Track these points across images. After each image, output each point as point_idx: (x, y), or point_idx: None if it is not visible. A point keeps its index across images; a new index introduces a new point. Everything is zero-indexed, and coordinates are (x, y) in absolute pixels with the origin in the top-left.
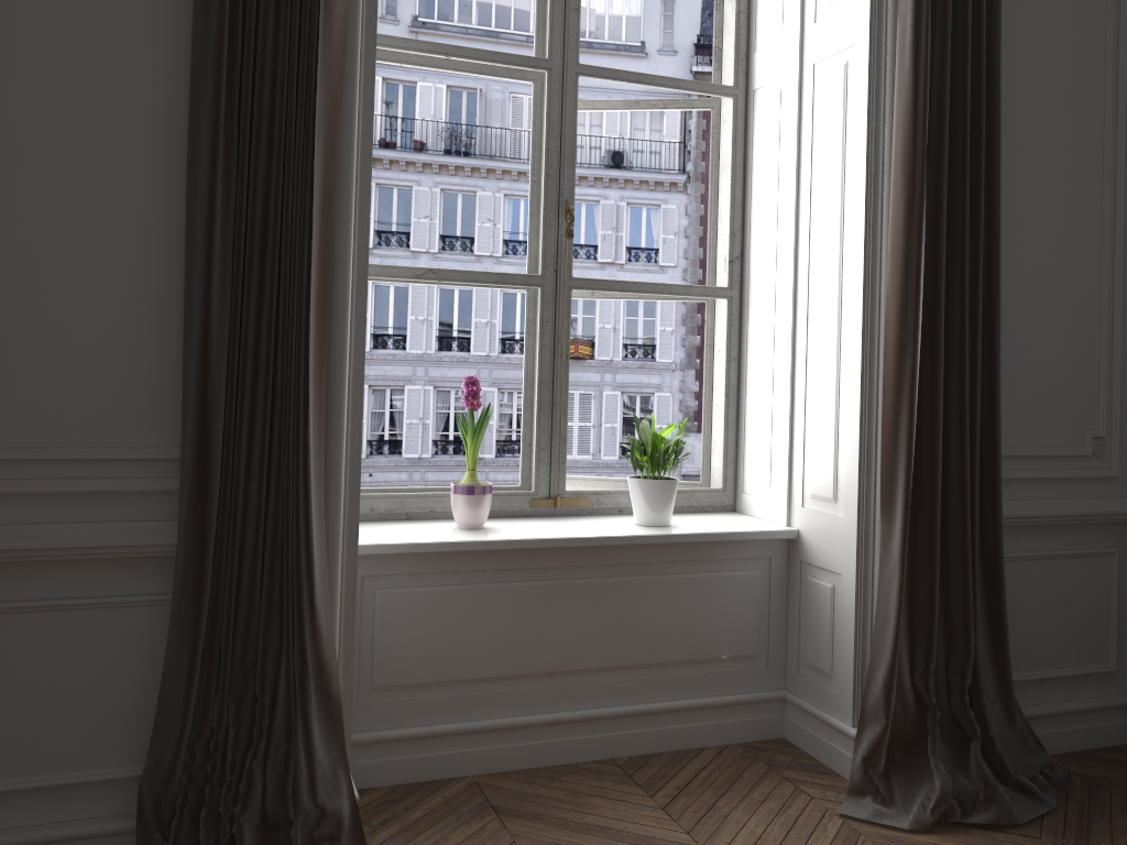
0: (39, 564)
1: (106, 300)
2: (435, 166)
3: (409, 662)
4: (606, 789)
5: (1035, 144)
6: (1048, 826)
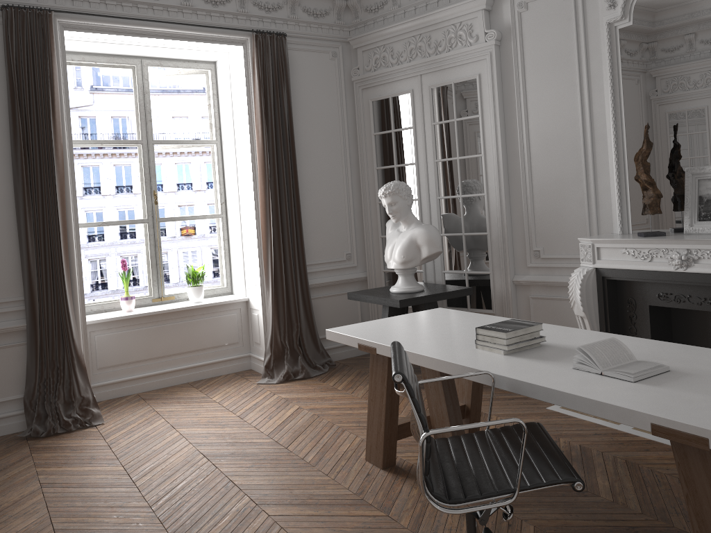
0: None
1: None
2: (109, 154)
3: (110, 358)
4: (183, 389)
5: (315, 158)
6: (320, 376)
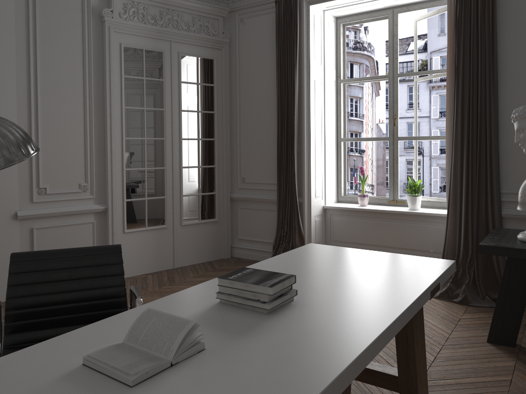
0: (261, 202)
1: (268, 154)
2: None
3: (341, 236)
4: None
5: None
6: (477, 308)
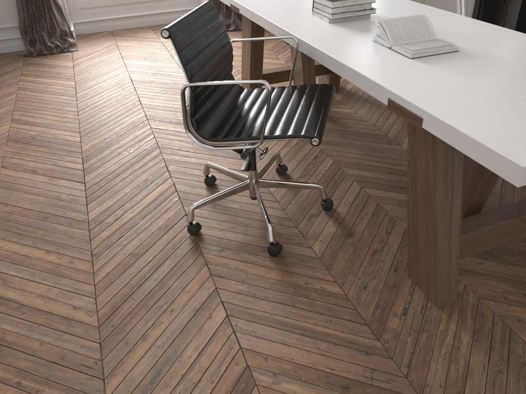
0: None
1: None
2: None
3: (87, 2)
4: (144, 31)
5: None
6: None
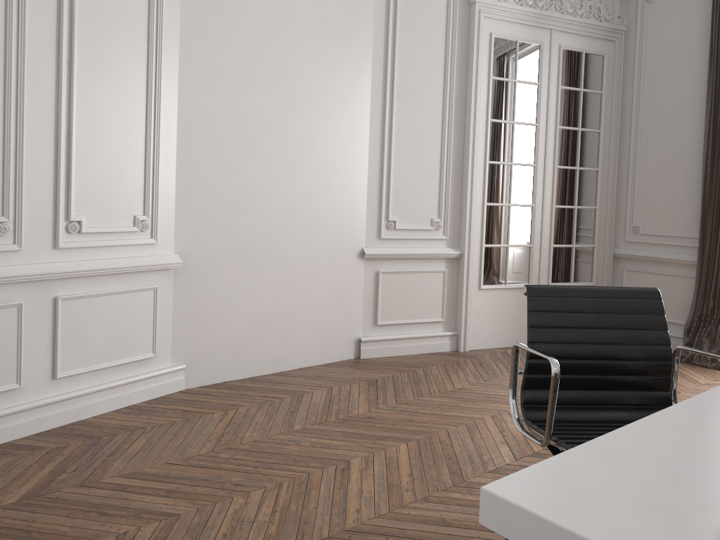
0: (664, 263)
1: (682, 193)
2: None
3: None
4: None
5: None
6: None
